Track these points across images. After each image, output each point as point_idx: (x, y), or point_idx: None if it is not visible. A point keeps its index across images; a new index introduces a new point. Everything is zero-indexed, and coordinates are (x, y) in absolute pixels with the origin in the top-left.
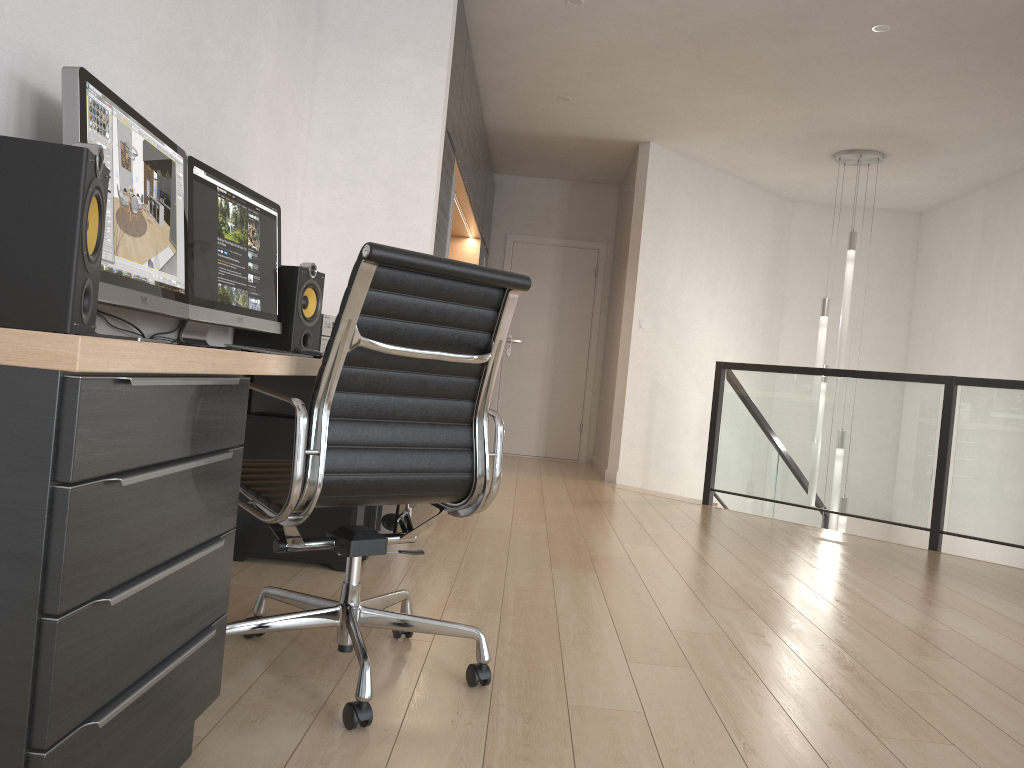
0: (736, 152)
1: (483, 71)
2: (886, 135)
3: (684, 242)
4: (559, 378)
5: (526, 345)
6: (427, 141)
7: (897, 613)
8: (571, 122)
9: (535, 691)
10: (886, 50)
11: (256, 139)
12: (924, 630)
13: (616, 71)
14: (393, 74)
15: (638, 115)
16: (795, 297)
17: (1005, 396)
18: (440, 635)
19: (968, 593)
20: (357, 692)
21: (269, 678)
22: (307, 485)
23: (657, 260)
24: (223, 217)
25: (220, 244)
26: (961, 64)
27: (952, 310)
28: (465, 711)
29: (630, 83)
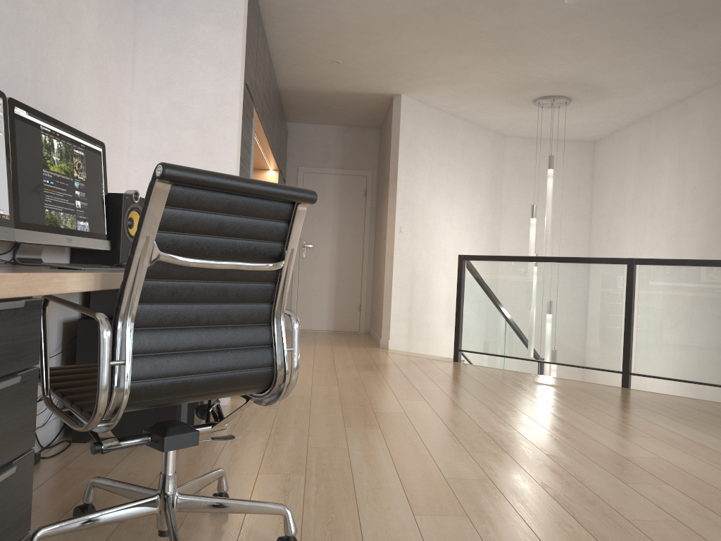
0: (464, 100)
1: (273, 41)
2: (572, 84)
3: (429, 168)
4: (342, 272)
5: (316, 249)
6: (229, 91)
7: (615, 445)
8: (342, 80)
9: None
10: (574, 18)
11: (83, 89)
12: (639, 459)
13: (374, 39)
14: (199, 38)
15: (392, 73)
16: (509, 205)
17: (671, 271)
18: None
19: (660, 422)
20: None
21: None
22: (114, 394)
23: (410, 182)
24: (48, 152)
25: (46, 175)
26: (628, 28)
27: (621, 210)
28: None
29: (385, 48)
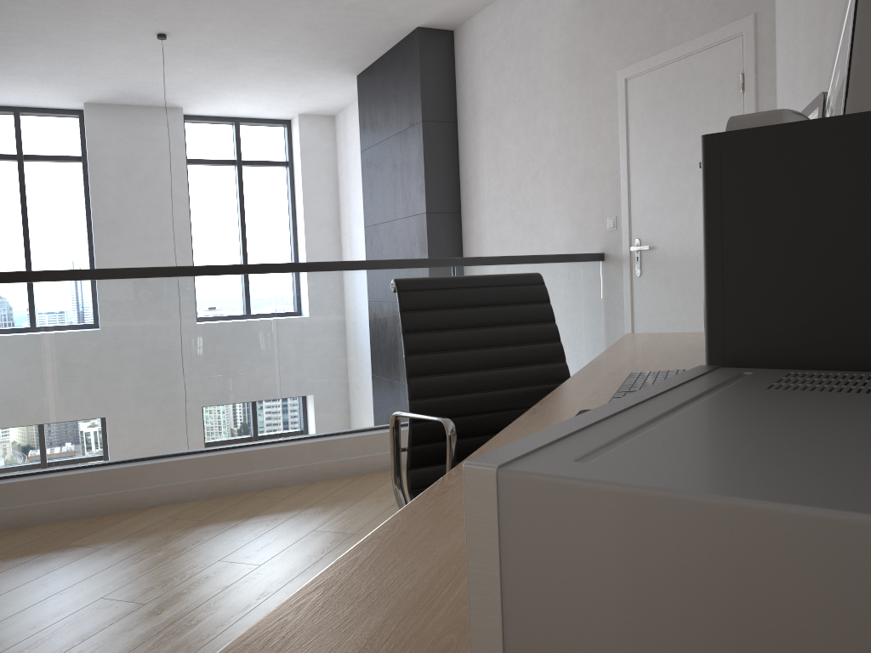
0: None
1: None
2: None
3: None
4: None
5: None
6: None
7: None
8: None
9: None
10: None
11: None
12: None
13: None
14: None
15: None
16: None
17: None
18: None
19: None
20: None
21: None
22: None
23: None
24: None
25: None
26: None
27: None
28: None
29: None
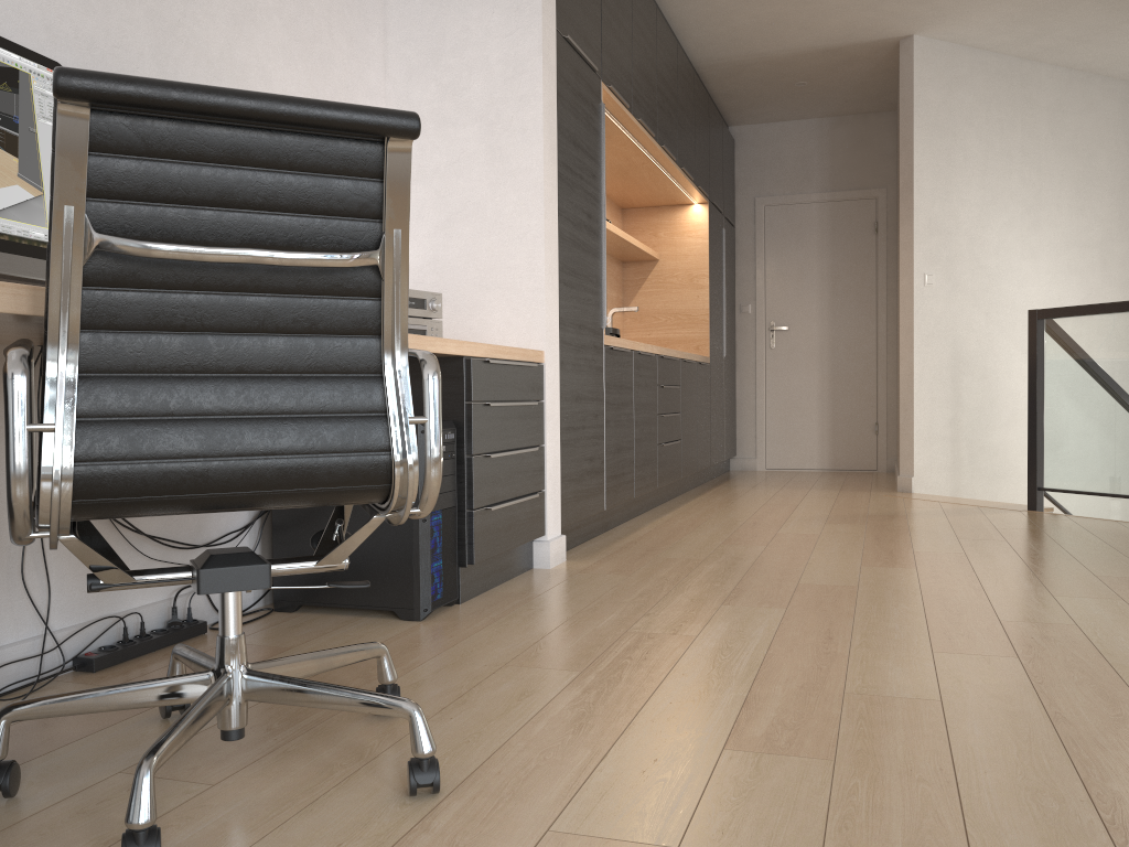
0: (1041, 24)
1: None
2: None
3: (981, 163)
4: (841, 368)
5: (794, 332)
6: (526, 50)
7: None
8: (797, 28)
9: (513, 804)
10: None
11: (270, 72)
12: None
13: None
14: None
15: None
16: None
17: None
18: (452, 708)
19: None
20: (126, 814)
21: (118, 781)
22: (42, 481)
23: (942, 191)
24: None
25: None
26: None
27: None
28: (356, 841)
29: None
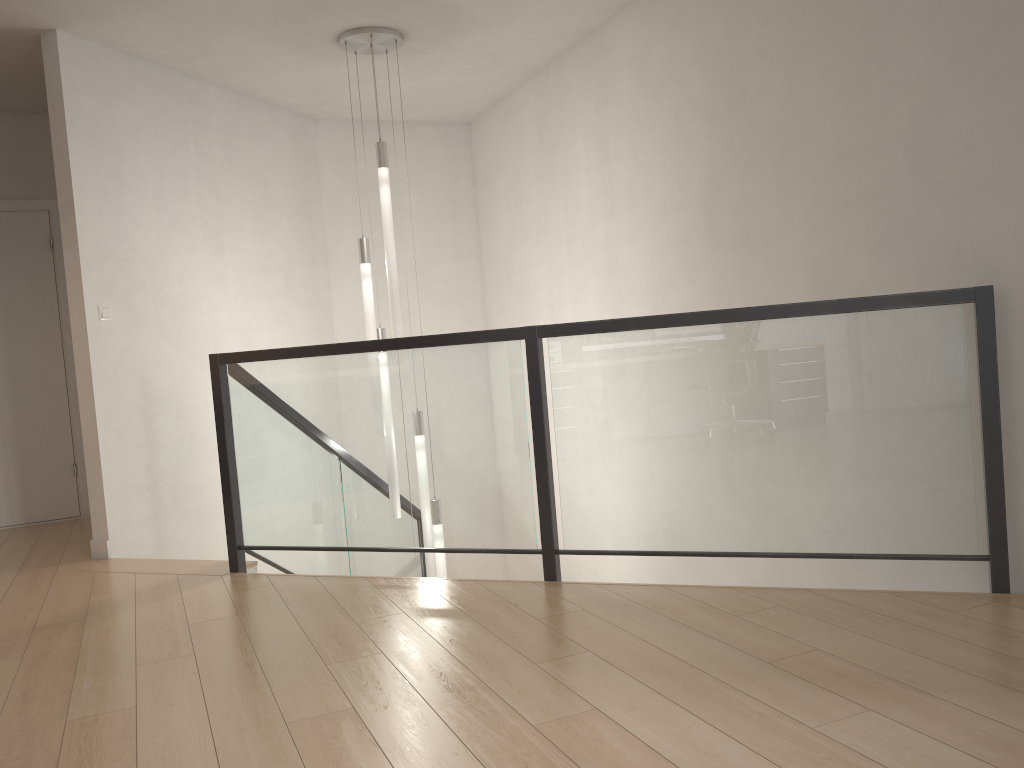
0: (200, 42)
1: None
2: None
3: (155, 183)
4: (25, 405)
5: None
6: None
7: None
8: None
9: None
10: None
11: None
12: None
13: None
14: None
15: None
16: (341, 243)
17: (606, 344)
18: None
19: (617, 706)
20: None
21: None
22: None
23: (111, 213)
24: None
25: None
26: None
27: (522, 235)
28: None
29: None
